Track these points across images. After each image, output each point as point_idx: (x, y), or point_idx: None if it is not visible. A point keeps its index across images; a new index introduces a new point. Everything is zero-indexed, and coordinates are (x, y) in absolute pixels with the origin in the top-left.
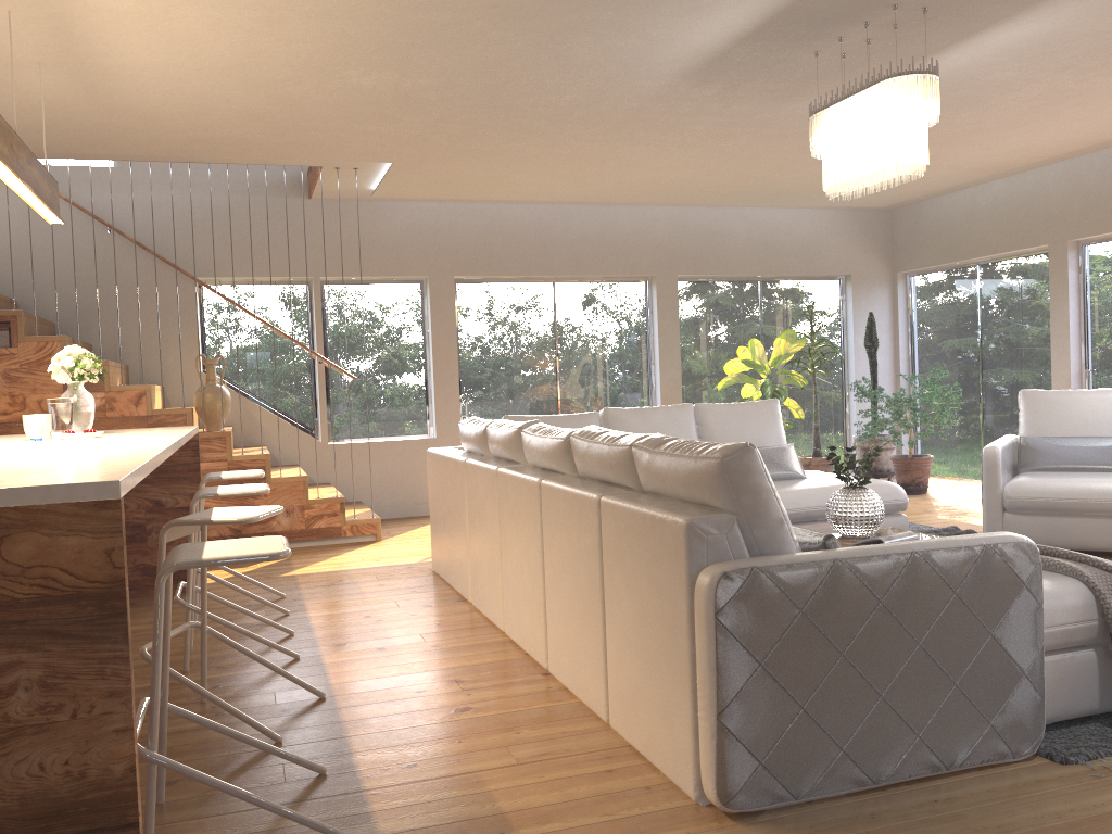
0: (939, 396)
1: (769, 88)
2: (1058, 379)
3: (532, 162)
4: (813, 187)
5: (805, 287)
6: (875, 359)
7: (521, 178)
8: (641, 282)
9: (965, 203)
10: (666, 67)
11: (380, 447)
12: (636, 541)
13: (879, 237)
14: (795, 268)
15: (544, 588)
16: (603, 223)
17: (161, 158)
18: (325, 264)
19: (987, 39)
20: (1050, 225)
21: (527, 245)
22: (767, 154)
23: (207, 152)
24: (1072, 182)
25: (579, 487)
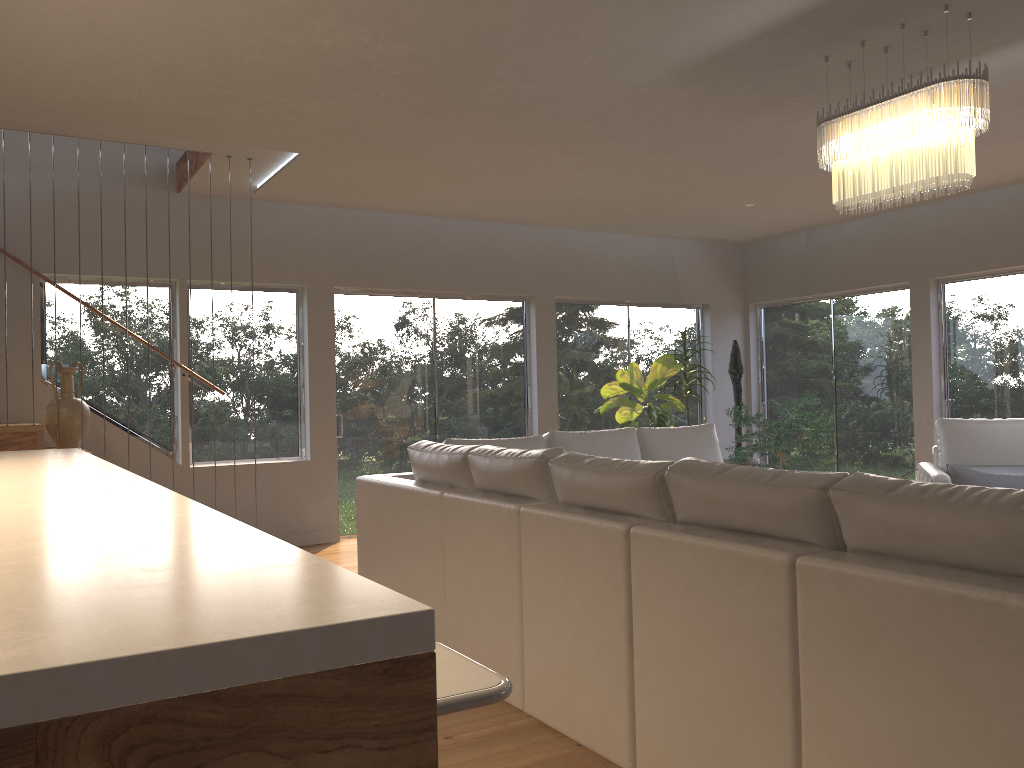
0: (814, 423)
1: (747, 97)
2: (920, 408)
3: (452, 165)
4: (700, 215)
5: (667, 314)
6: (740, 386)
7: (428, 184)
8: (518, 302)
9: (822, 240)
10: (667, 59)
11: (249, 471)
12: (909, 626)
13: (733, 269)
14: (661, 295)
15: (629, 665)
16: (485, 239)
17: (20, 125)
18: (211, 263)
19: (989, 60)
20: (911, 263)
21: (410, 258)
22: (686, 175)
23: (88, 120)
24: (934, 225)
25: (724, 540)
